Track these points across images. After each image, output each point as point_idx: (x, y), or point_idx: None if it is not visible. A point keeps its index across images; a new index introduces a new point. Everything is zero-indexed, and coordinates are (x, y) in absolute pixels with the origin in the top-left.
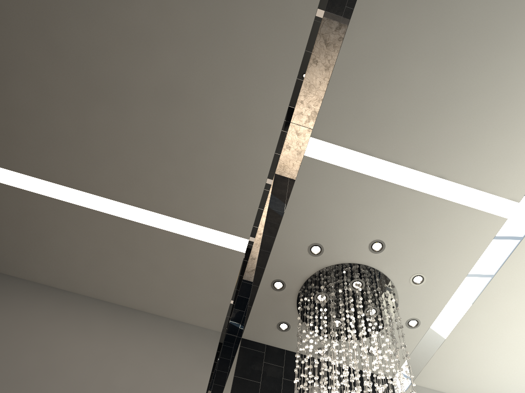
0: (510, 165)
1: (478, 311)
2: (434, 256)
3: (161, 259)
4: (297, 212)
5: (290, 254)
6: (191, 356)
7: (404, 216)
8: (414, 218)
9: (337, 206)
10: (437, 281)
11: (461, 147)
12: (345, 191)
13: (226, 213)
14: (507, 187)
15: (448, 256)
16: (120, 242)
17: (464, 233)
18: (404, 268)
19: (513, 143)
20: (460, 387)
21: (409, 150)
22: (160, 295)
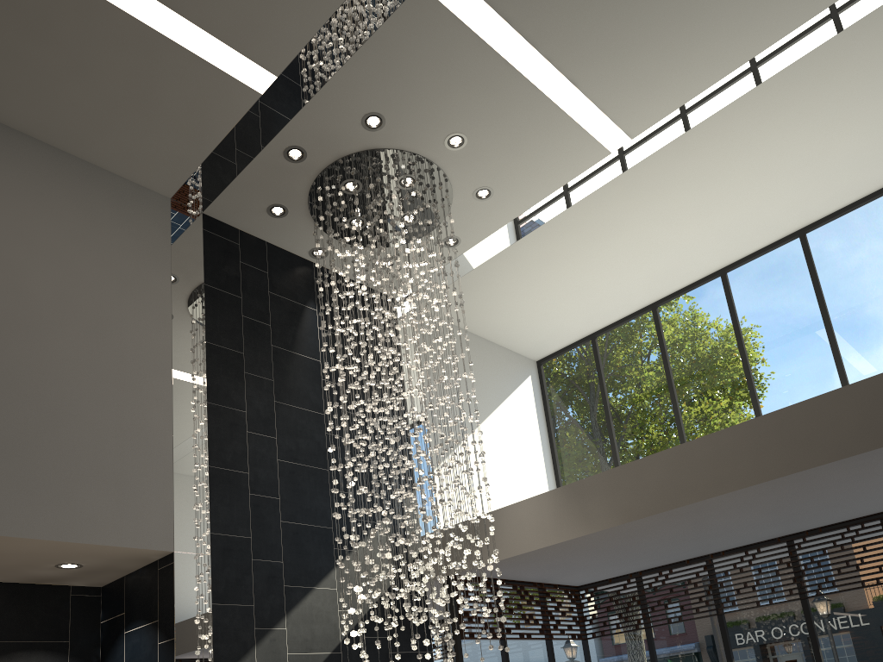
0: (647, 96)
1: (528, 244)
2: (516, 172)
3: (99, 59)
4: (371, 63)
5: (333, 117)
6: (135, 243)
7: (507, 114)
8: (517, 121)
9: (430, 74)
10: (503, 201)
11: (613, 55)
12: (452, 57)
13: (257, 24)
14: (631, 118)
15: (530, 176)
16: (18, 3)
17: (561, 155)
18: (475, 177)
19: (664, 72)
20: (466, 318)
21: (556, 35)
22: (74, 117)
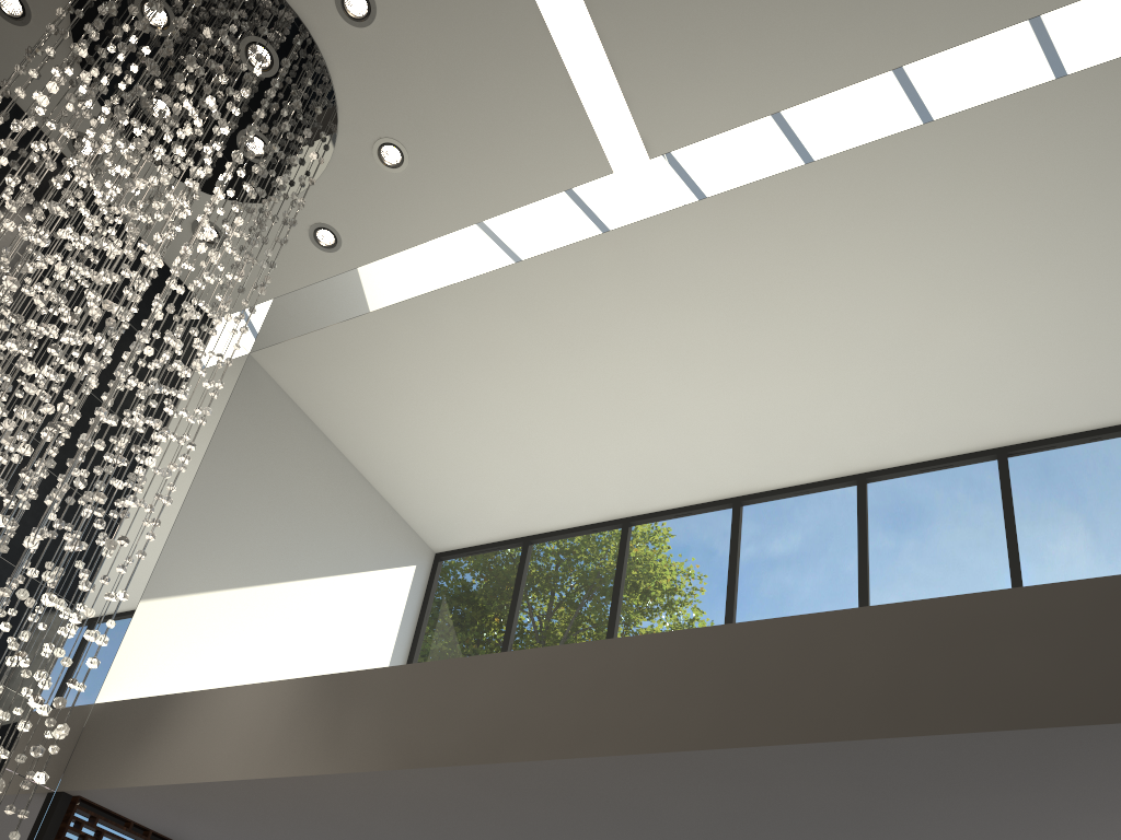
0: (690, 74)
1: (453, 306)
2: (452, 133)
3: None
4: None
5: None
6: None
7: None
8: (469, 14)
9: None
10: (423, 189)
11: None
12: None
13: None
14: (656, 111)
15: (474, 157)
16: None
17: (531, 134)
18: (380, 109)
19: (726, 33)
20: (334, 417)
21: None
22: None
